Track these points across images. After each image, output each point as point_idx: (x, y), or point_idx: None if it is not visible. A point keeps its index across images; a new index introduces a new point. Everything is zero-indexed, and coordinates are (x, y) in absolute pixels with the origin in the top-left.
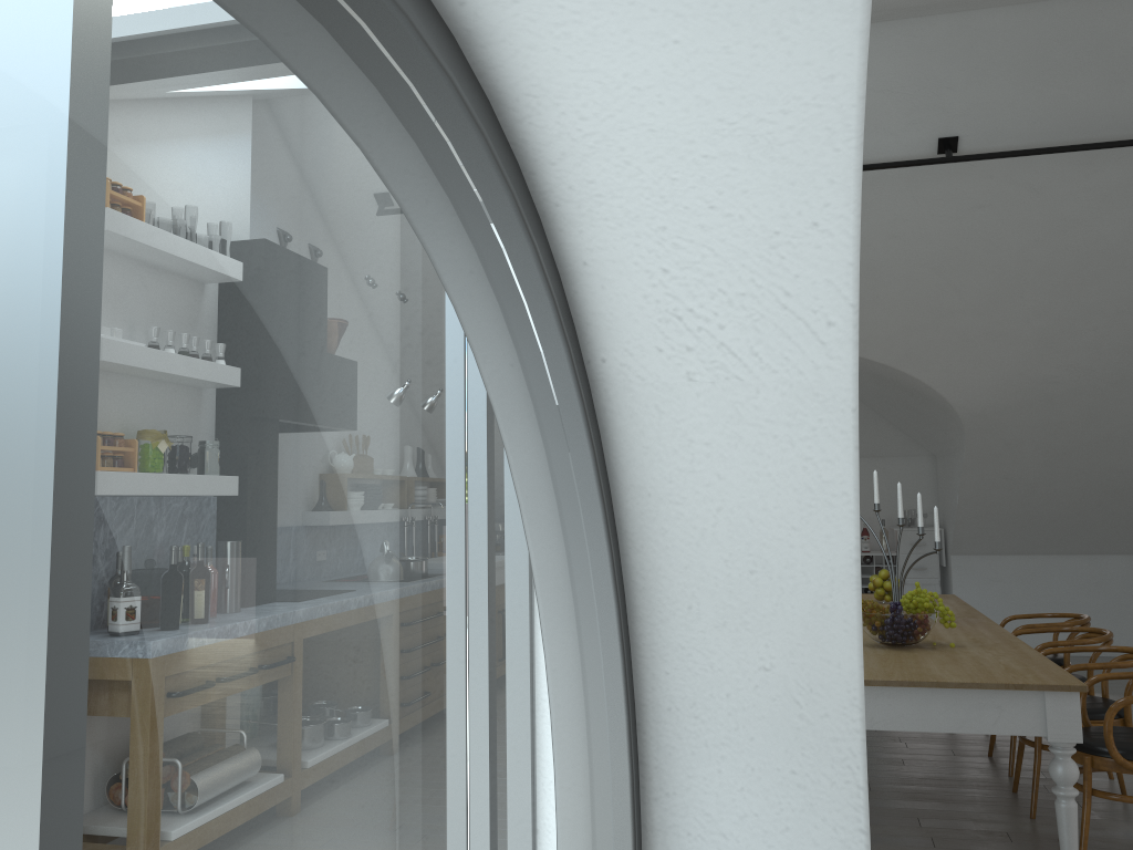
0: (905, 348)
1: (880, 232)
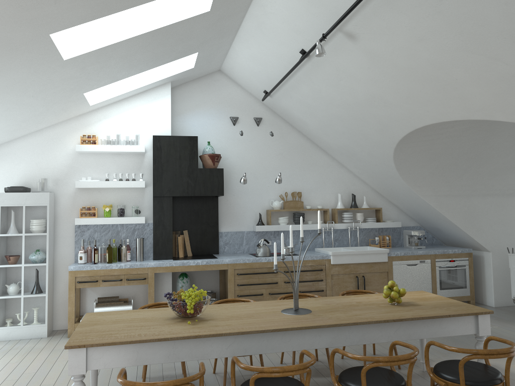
0: (513, 108)
1: (411, 40)
